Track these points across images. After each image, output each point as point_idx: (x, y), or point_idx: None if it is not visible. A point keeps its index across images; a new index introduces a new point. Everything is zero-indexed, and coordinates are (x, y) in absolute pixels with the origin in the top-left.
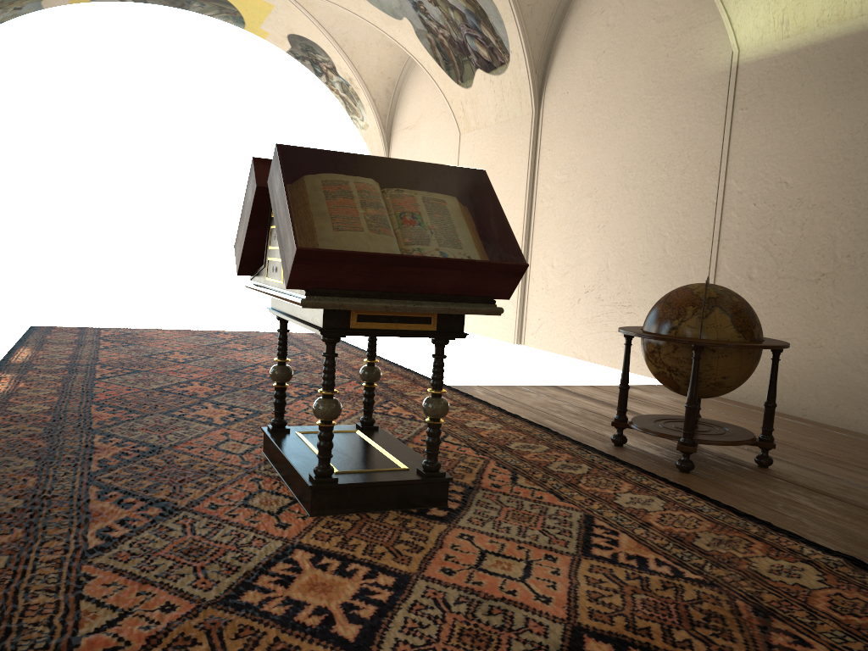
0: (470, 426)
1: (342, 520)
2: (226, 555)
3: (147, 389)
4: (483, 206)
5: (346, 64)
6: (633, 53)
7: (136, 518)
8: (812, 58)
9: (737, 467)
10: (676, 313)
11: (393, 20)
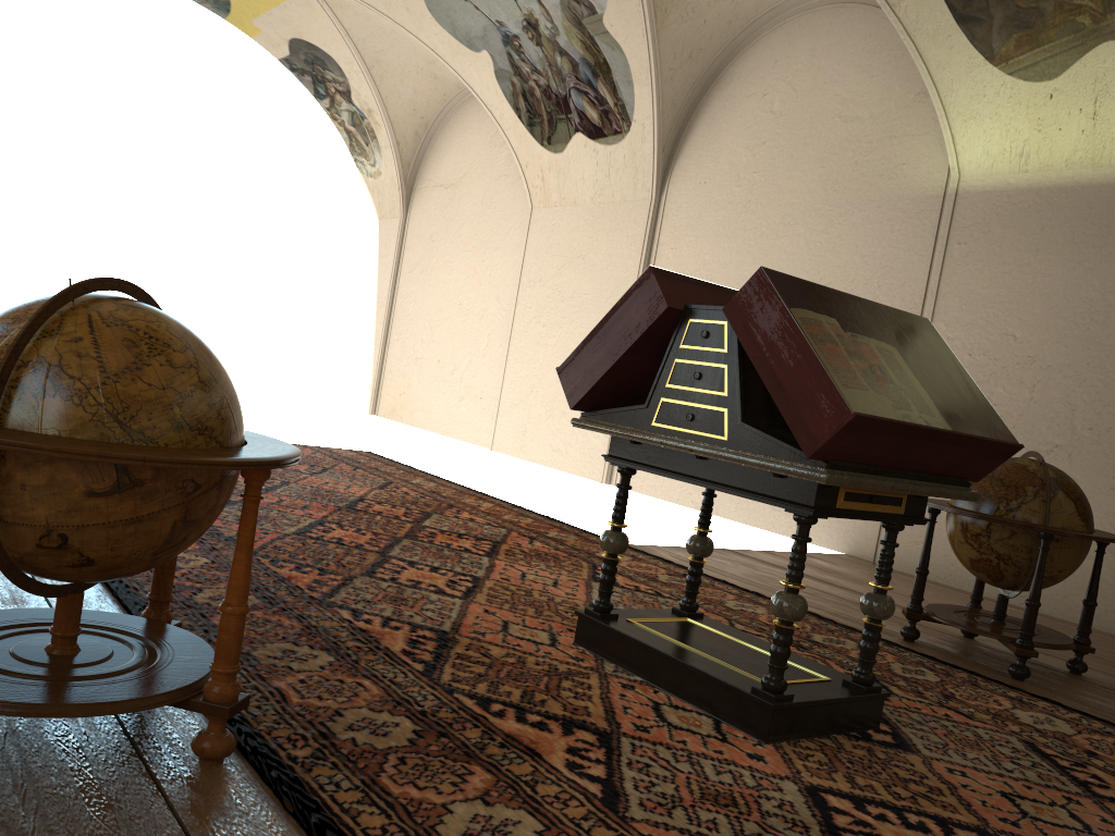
0: (735, 609)
1: (806, 749)
2: (762, 804)
3: (288, 533)
4: (952, 367)
5: (369, 91)
6: (807, 152)
7: (580, 747)
8: (1056, 201)
9: (1054, 673)
10: (1012, 492)
11: (466, 51)
